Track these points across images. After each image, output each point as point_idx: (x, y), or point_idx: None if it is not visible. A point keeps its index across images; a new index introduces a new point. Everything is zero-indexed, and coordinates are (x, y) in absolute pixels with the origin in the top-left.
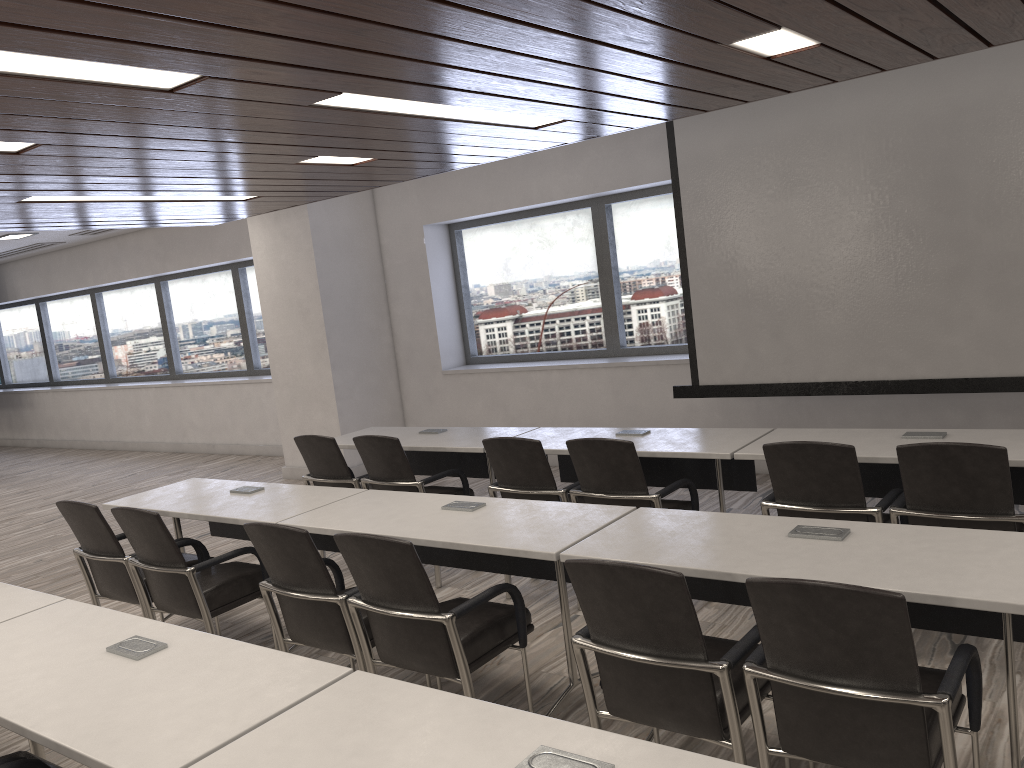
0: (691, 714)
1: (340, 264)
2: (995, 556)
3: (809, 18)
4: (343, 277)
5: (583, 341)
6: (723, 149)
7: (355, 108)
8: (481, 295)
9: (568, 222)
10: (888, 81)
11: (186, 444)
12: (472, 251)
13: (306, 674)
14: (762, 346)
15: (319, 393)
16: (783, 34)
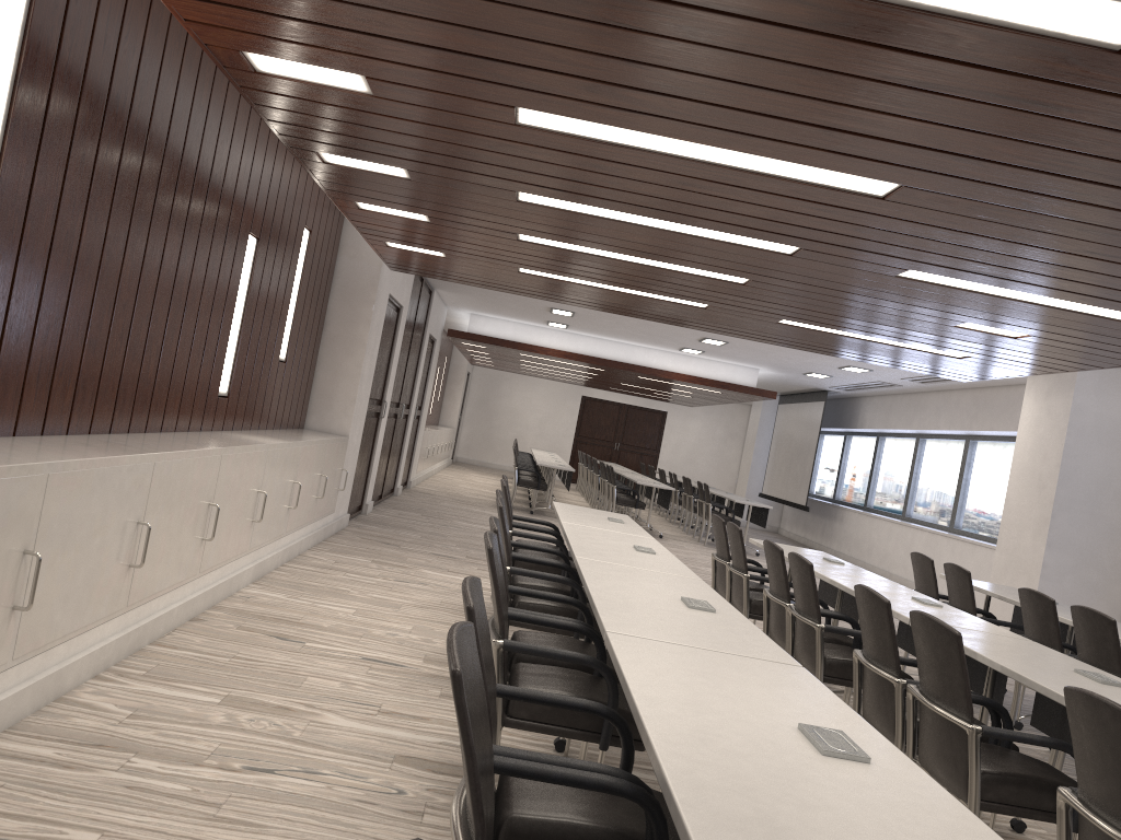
0: (885, 719)
1: (1094, 451)
2: None
3: None
4: (1093, 464)
5: None
6: None
7: (938, 283)
8: None
9: None
10: None
11: None
12: None
13: (682, 573)
14: None
15: (1028, 566)
16: None
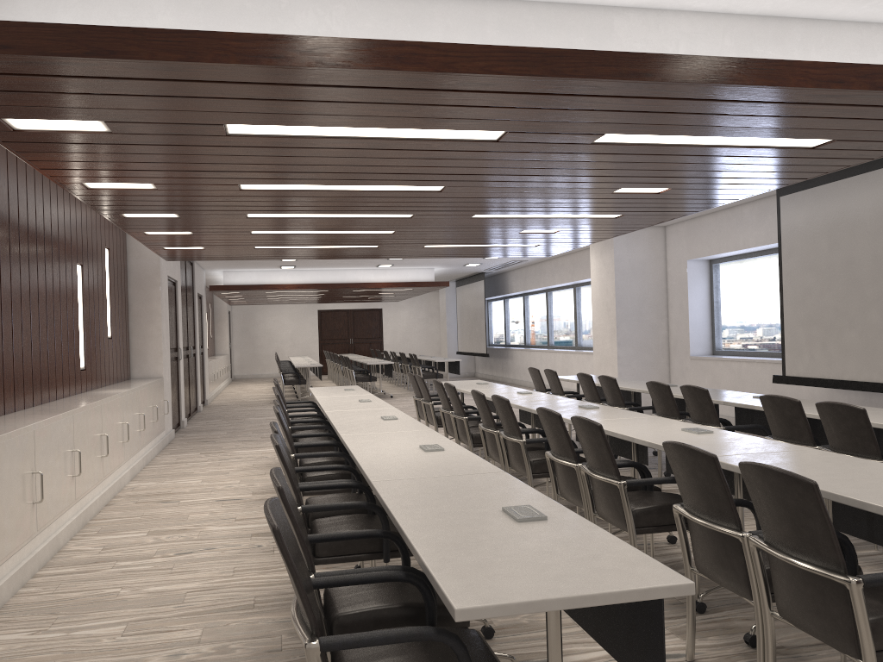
0: (496, 452)
1: (633, 282)
2: (608, 414)
3: (621, 185)
4: (634, 290)
5: (775, 345)
6: (802, 221)
7: (494, 217)
8: (724, 308)
9: (771, 262)
10: (882, 180)
11: (572, 390)
12: (721, 278)
13: (385, 407)
14: (816, 352)
15: (611, 360)
16: (633, 188)
